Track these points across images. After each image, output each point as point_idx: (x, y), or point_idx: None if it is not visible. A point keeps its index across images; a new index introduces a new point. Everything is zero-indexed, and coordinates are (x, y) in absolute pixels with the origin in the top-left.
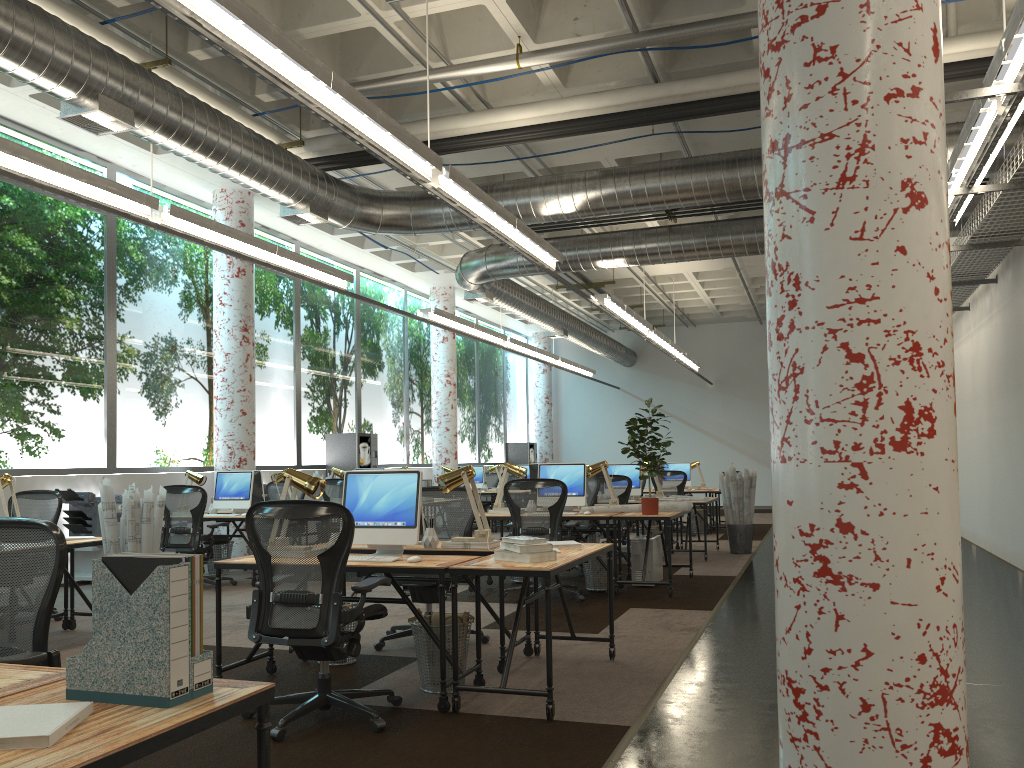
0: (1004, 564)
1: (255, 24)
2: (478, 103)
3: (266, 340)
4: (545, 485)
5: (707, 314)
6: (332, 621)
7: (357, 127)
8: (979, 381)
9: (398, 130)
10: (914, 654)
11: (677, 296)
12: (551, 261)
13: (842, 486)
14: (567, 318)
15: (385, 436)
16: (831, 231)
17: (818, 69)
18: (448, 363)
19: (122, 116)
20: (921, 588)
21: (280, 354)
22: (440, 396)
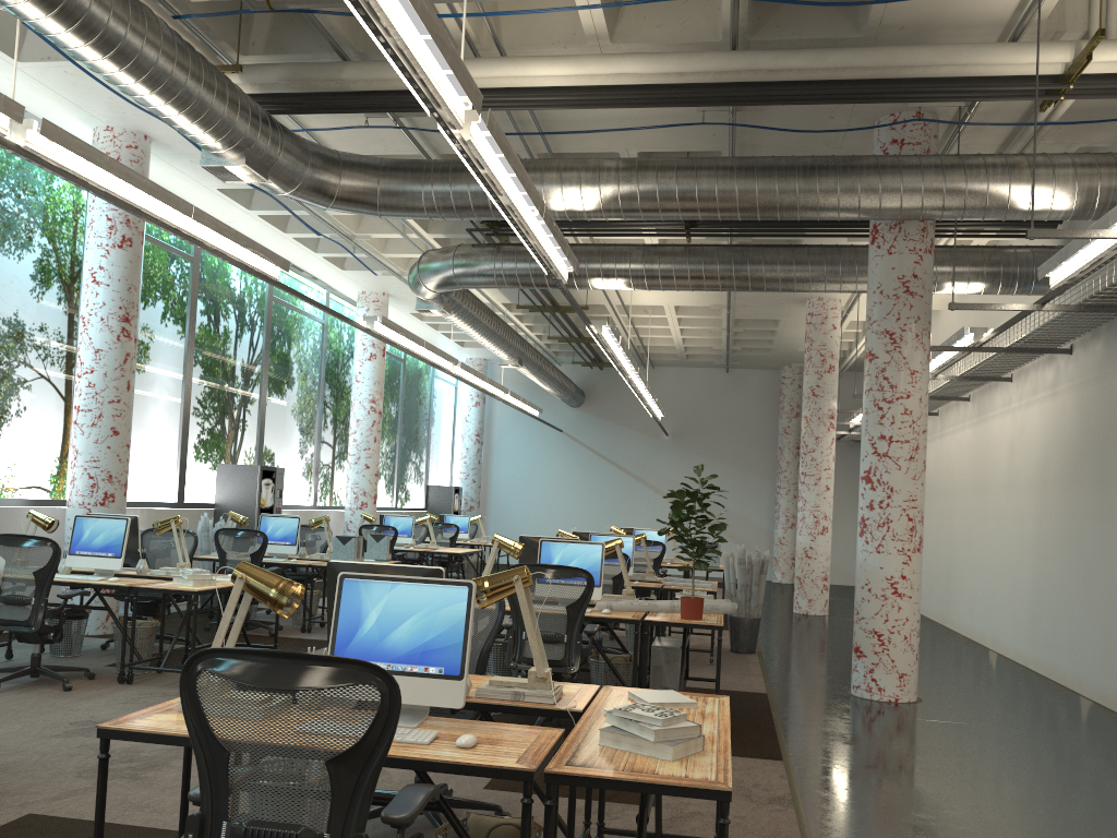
0: (1060, 687)
1: None
2: (490, 48)
3: (150, 336)
4: (564, 575)
5: (670, 355)
6: None
7: (386, 13)
8: (1023, 465)
9: (440, 34)
10: None
11: (645, 332)
12: (565, 270)
13: None
14: (524, 345)
15: (290, 470)
16: None
17: None
18: (374, 386)
19: None
20: None
21: (167, 356)
22: (361, 425)
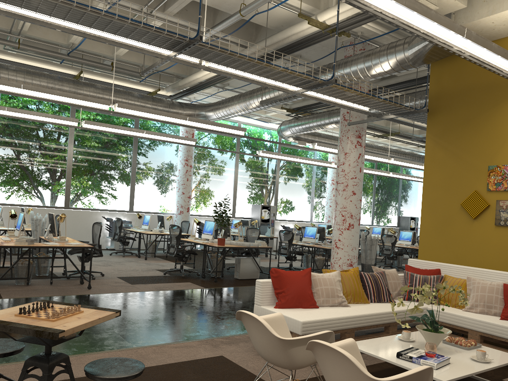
0: None
1: None
2: None
3: (217, 164)
4: (175, 227)
5: None
6: None
7: (49, 97)
8: None
9: (72, 95)
10: None
11: None
12: (239, 131)
13: None
14: (387, 152)
15: (295, 207)
16: None
17: None
18: (333, 174)
19: None
20: None
21: (225, 169)
22: (328, 190)
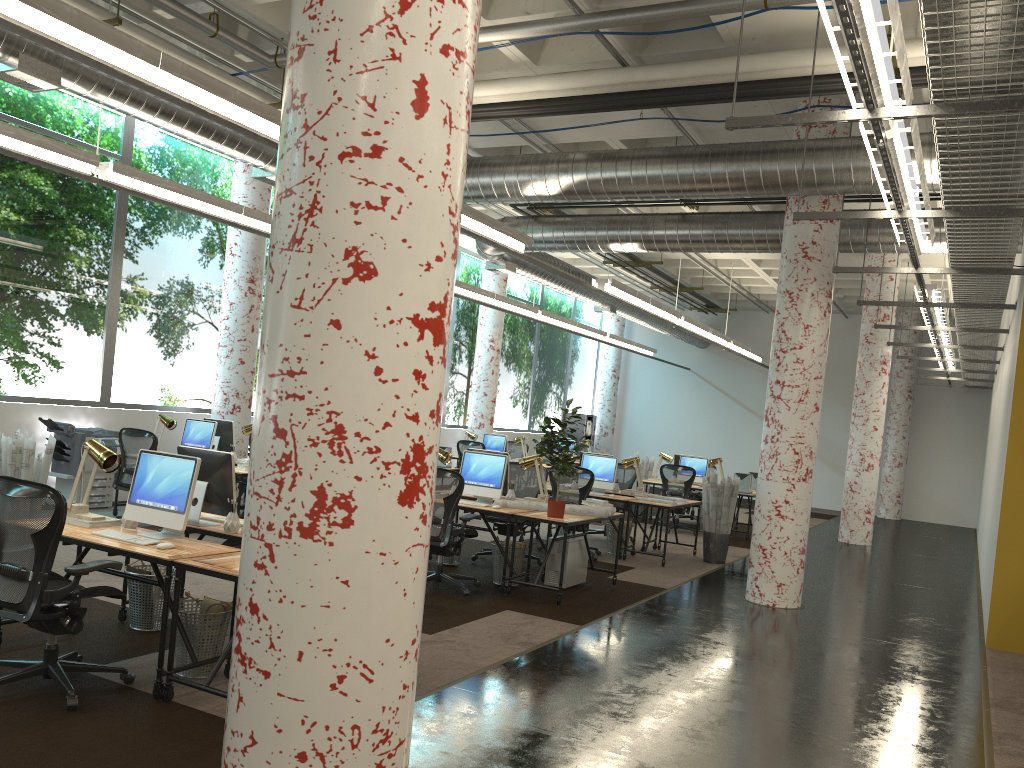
0: (974, 616)
1: (42, 5)
2: None
3: None
4: (443, 475)
5: None
6: (34, 599)
7: (209, 106)
8: (1001, 413)
9: (265, 110)
10: (294, 751)
11: (746, 281)
12: (517, 244)
13: (256, 565)
14: None
15: None
16: (280, 295)
17: (292, 118)
18: (493, 328)
19: (46, 75)
20: (311, 684)
21: None
22: (482, 360)
